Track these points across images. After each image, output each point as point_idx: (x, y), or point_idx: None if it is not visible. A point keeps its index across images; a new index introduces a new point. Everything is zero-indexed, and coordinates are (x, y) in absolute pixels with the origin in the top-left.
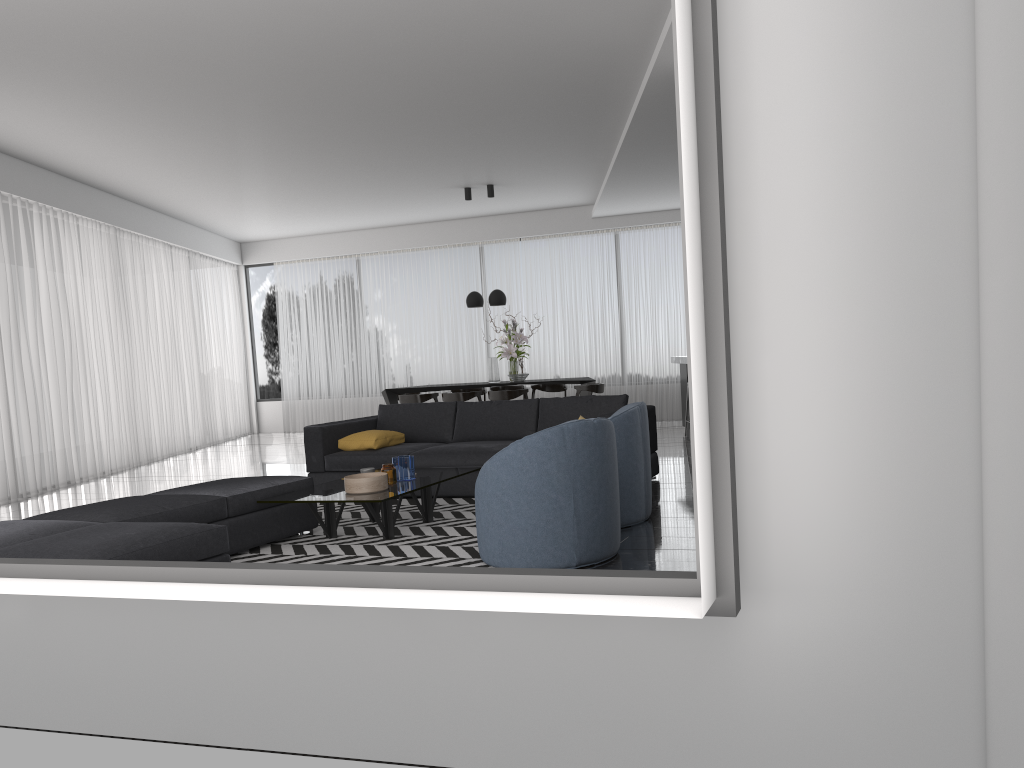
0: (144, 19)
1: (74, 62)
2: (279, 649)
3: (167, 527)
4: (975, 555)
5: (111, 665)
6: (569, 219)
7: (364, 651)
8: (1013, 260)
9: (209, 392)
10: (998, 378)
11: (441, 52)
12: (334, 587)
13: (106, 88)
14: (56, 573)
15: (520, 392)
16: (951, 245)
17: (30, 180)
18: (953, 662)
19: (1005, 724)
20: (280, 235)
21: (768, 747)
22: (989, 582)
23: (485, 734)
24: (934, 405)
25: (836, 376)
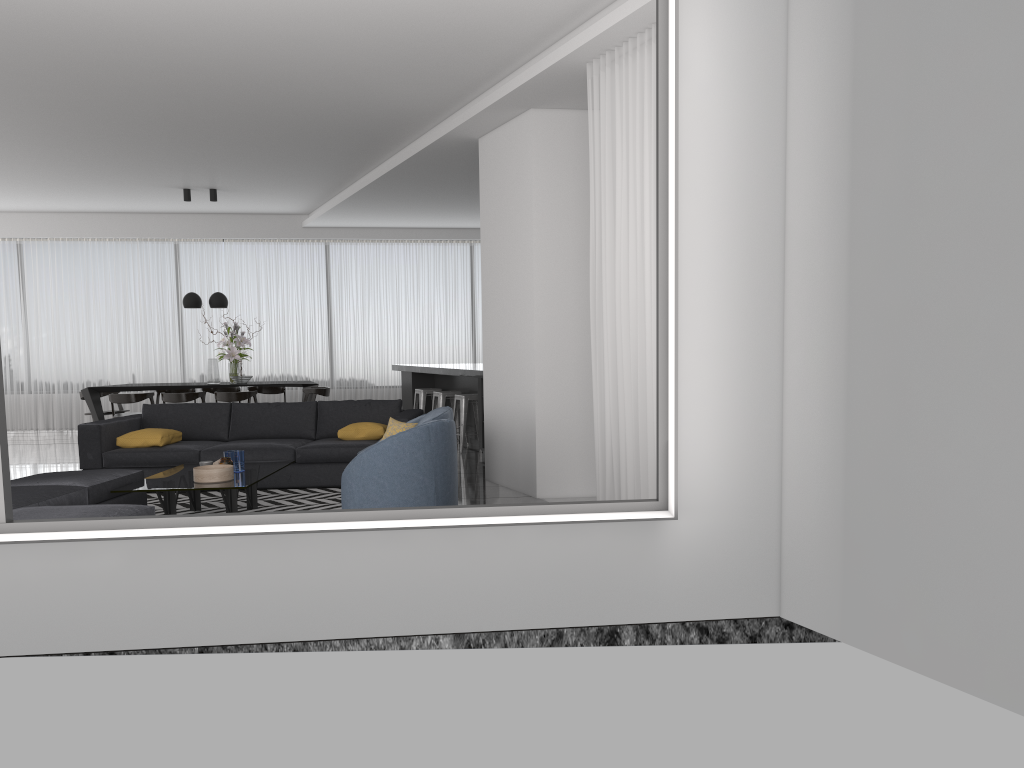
0: None
1: None
2: (358, 568)
3: (111, 507)
4: (778, 486)
5: (207, 593)
6: (278, 226)
7: (425, 564)
8: (804, 348)
9: None
10: (793, 401)
11: (257, 93)
12: (436, 518)
13: None
14: (204, 522)
15: (250, 394)
16: (772, 336)
17: None
18: (767, 540)
19: (792, 565)
20: None
21: (675, 594)
22: (785, 499)
23: (507, 607)
24: (762, 413)
25: (716, 398)
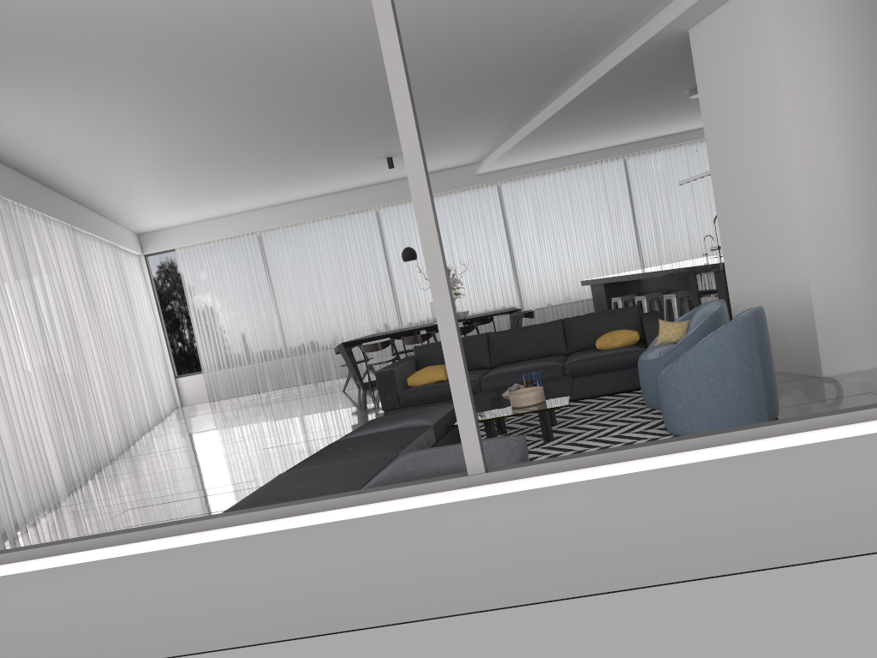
0: (268, 16)
1: (163, 63)
2: (846, 476)
3: (494, 441)
4: None
5: (680, 523)
6: (456, 178)
7: None
8: None
9: (148, 373)
10: None
11: (485, 31)
12: None
13: (167, 87)
14: (692, 445)
15: (473, 326)
16: None
17: (20, 187)
18: None
19: None
20: (182, 222)
21: None
22: None
23: None
24: None
25: None
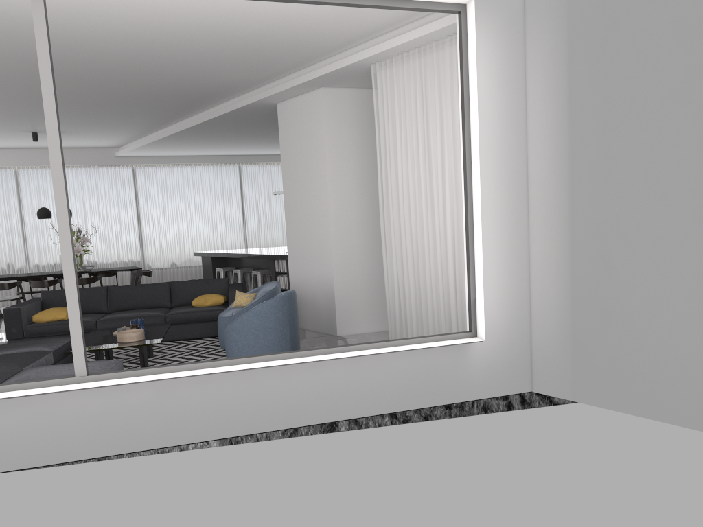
0: None
1: None
2: (298, 385)
3: (99, 362)
4: (529, 319)
5: (206, 409)
6: (96, 156)
7: (336, 379)
8: (542, 241)
9: None
10: (537, 271)
11: (128, 75)
12: (350, 351)
13: None
14: (213, 365)
15: (98, 278)
16: (522, 235)
17: None
18: (524, 349)
19: (539, 362)
20: None
21: (476, 384)
22: (533, 325)
23: (384, 400)
24: (519, 278)
25: (495, 271)
